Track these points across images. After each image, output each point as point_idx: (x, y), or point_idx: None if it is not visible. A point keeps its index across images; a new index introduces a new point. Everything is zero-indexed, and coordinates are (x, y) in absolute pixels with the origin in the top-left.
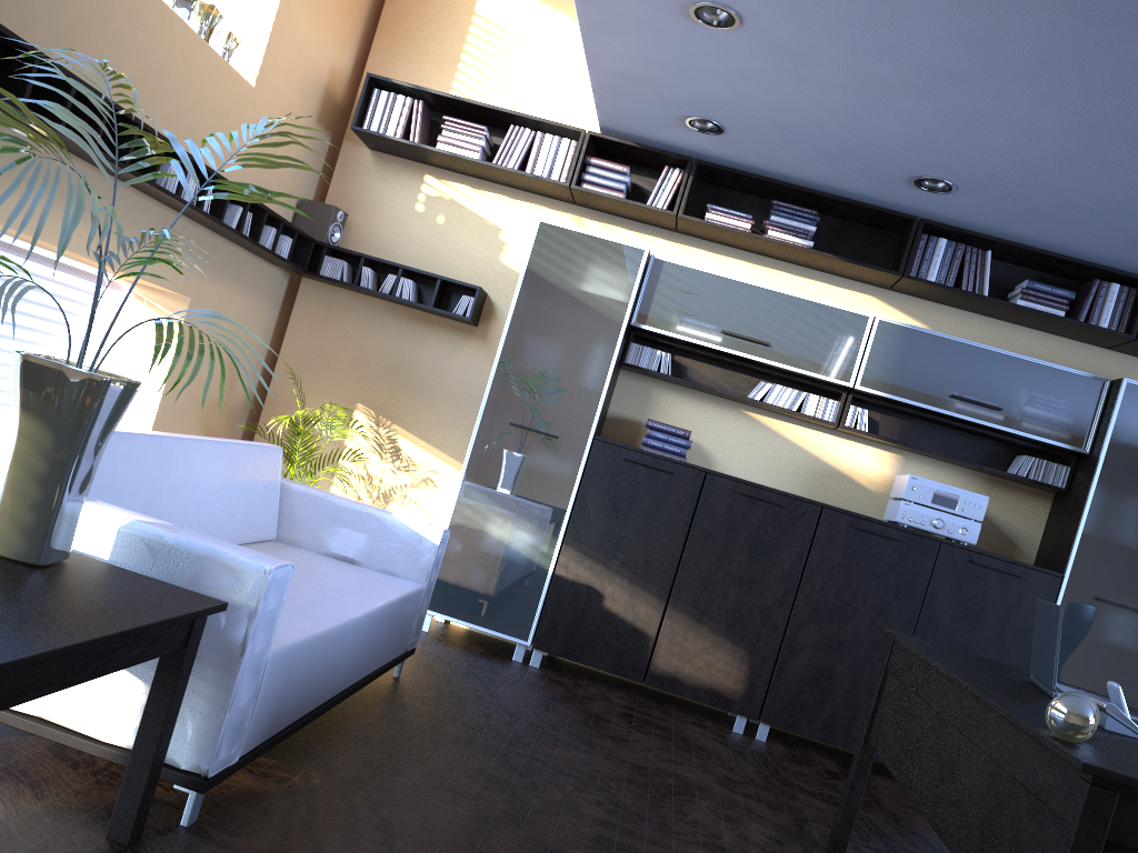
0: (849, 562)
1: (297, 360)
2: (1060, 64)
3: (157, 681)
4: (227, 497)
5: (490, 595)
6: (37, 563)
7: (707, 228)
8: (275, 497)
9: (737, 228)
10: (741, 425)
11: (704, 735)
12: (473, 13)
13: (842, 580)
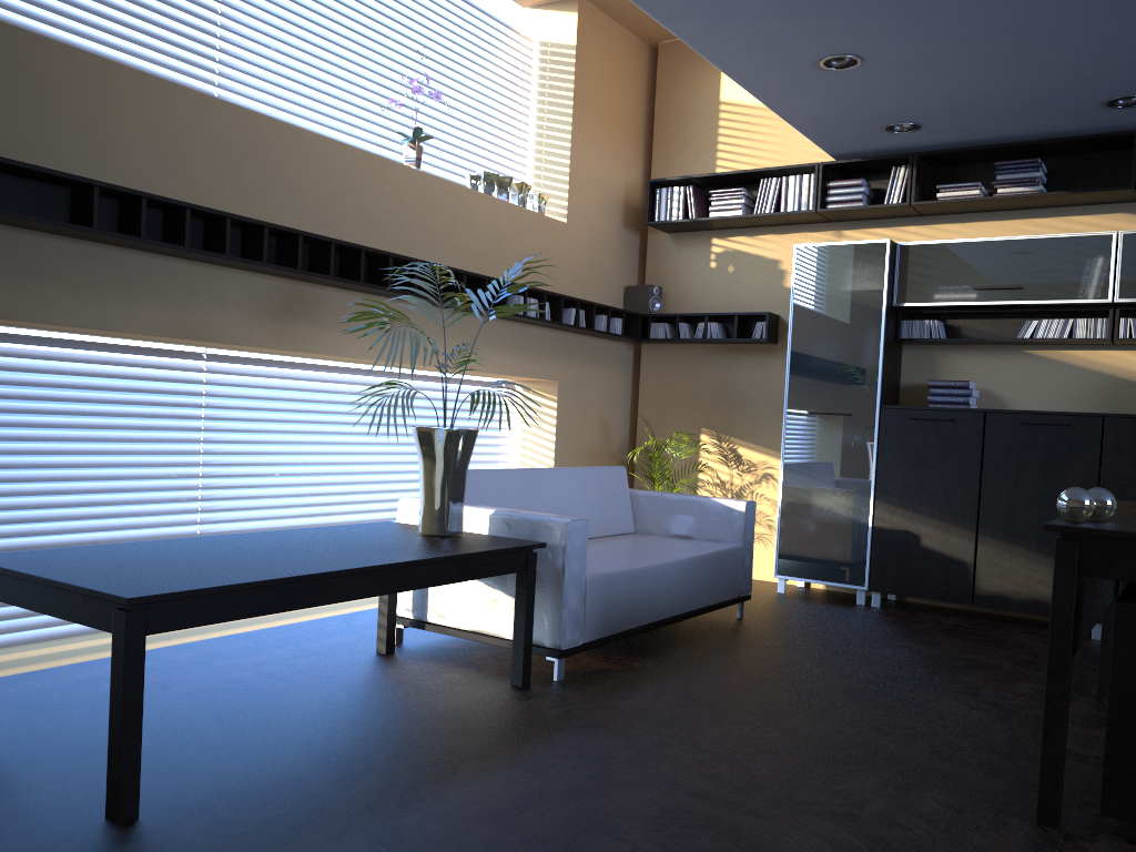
0: None
1: (651, 407)
2: None
3: (517, 592)
4: (585, 504)
5: (826, 554)
6: (444, 535)
7: (941, 205)
8: (626, 502)
9: (967, 197)
10: (1024, 364)
11: (1028, 638)
12: (719, 103)
13: None
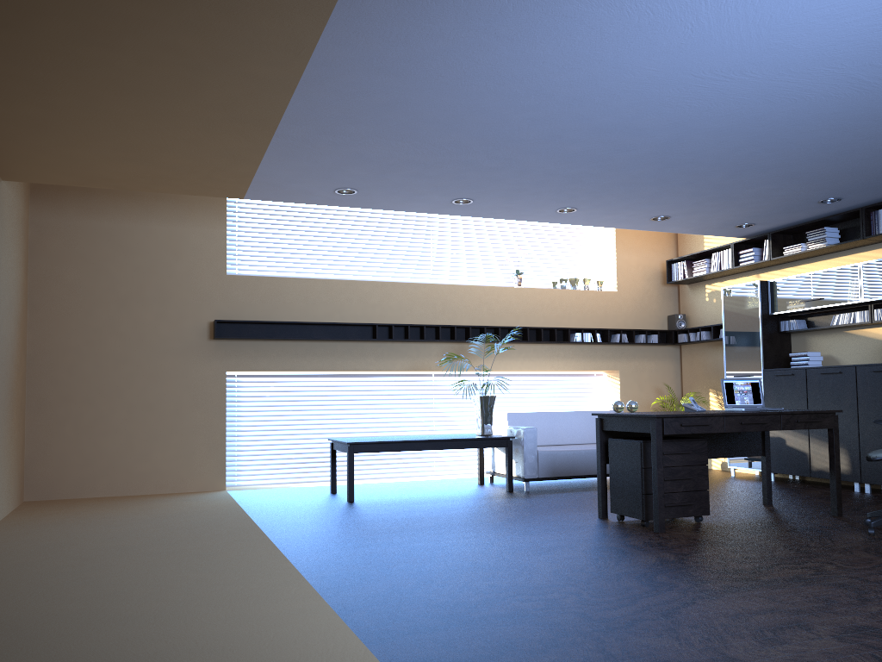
0: (875, 389)
1: (687, 379)
2: (720, 186)
3: (505, 455)
4: (590, 427)
5: None
6: (481, 434)
7: (787, 258)
8: None
9: (795, 252)
10: (845, 339)
11: (820, 491)
12: None
13: (875, 399)
